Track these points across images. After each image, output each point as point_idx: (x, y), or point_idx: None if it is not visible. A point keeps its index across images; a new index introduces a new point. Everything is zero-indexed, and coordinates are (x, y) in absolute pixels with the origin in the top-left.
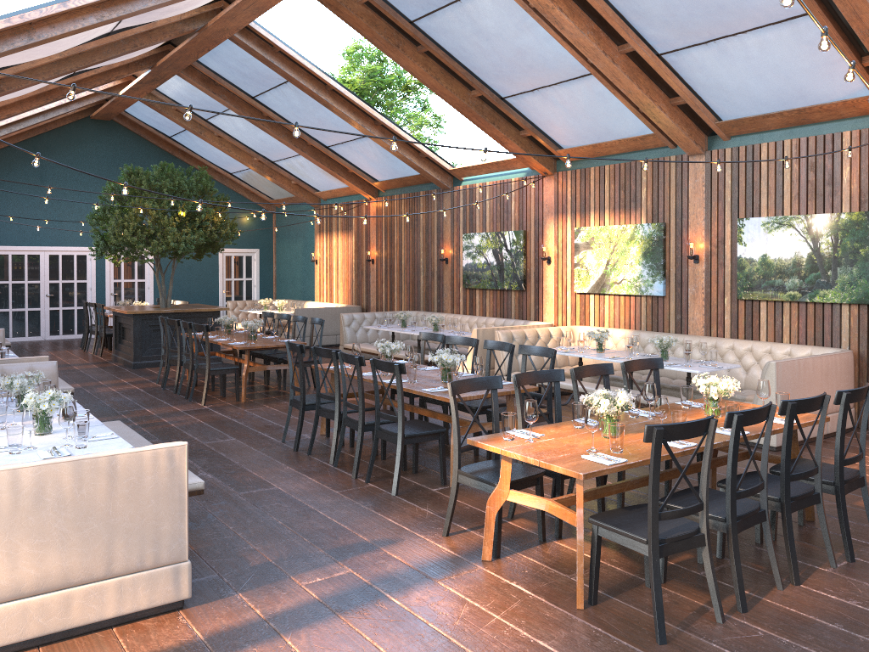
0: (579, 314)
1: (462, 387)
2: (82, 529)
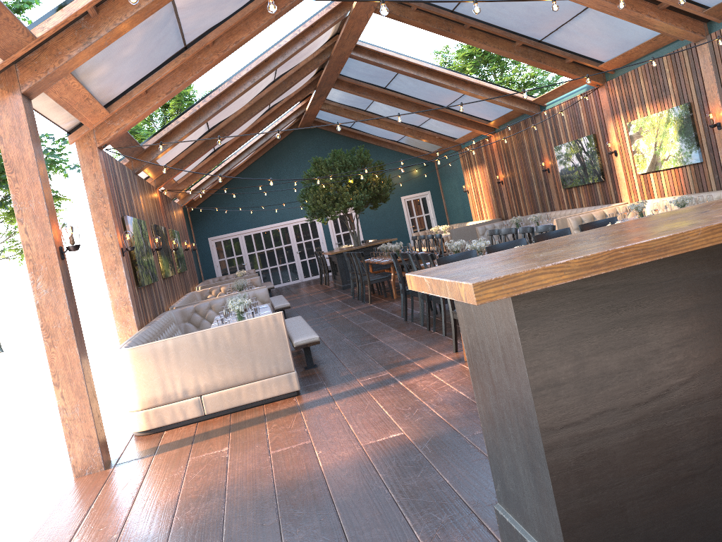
0: (645, 191)
1: (446, 261)
2: (239, 357)
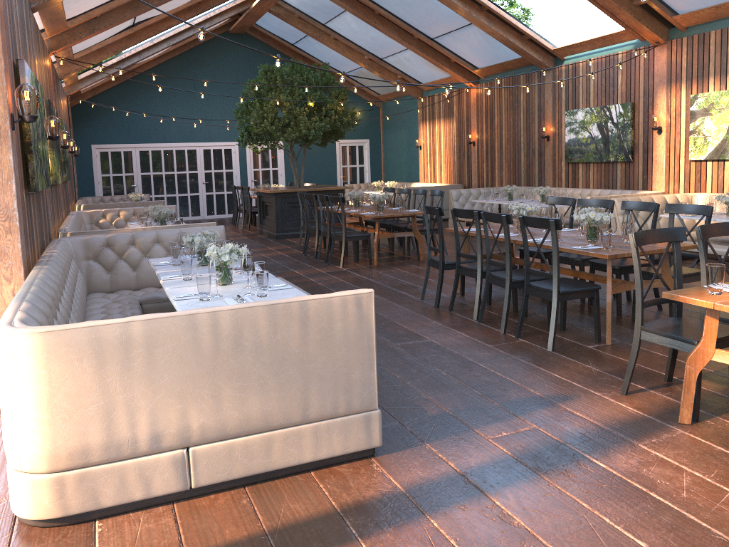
0: (693, 182)
1: (643, 239)
2: (279, 374)
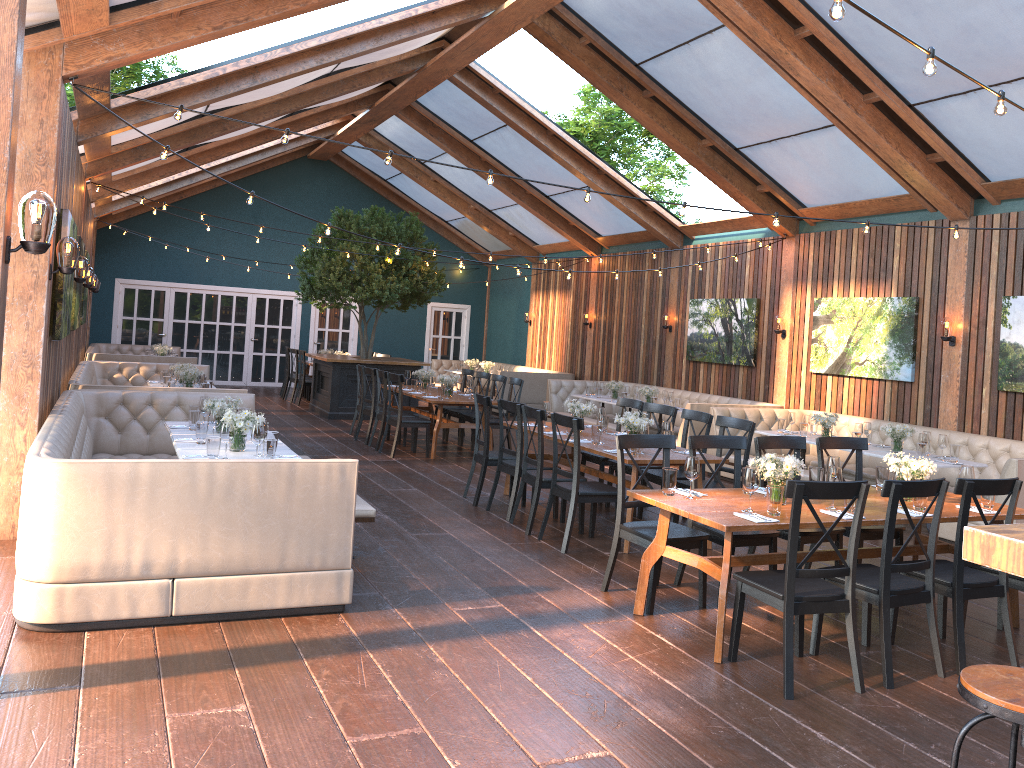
0: (813, 397)
1: (630, 442)
2: (262, 524)
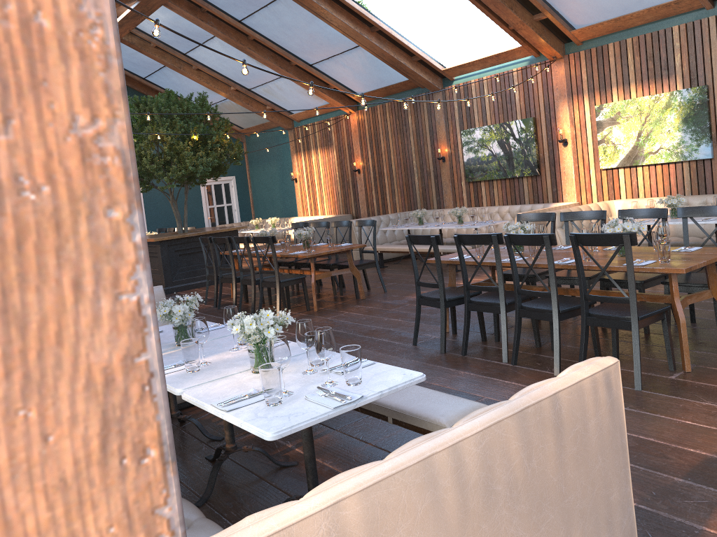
0: (606, 190)
1: None
2: (538, 526)
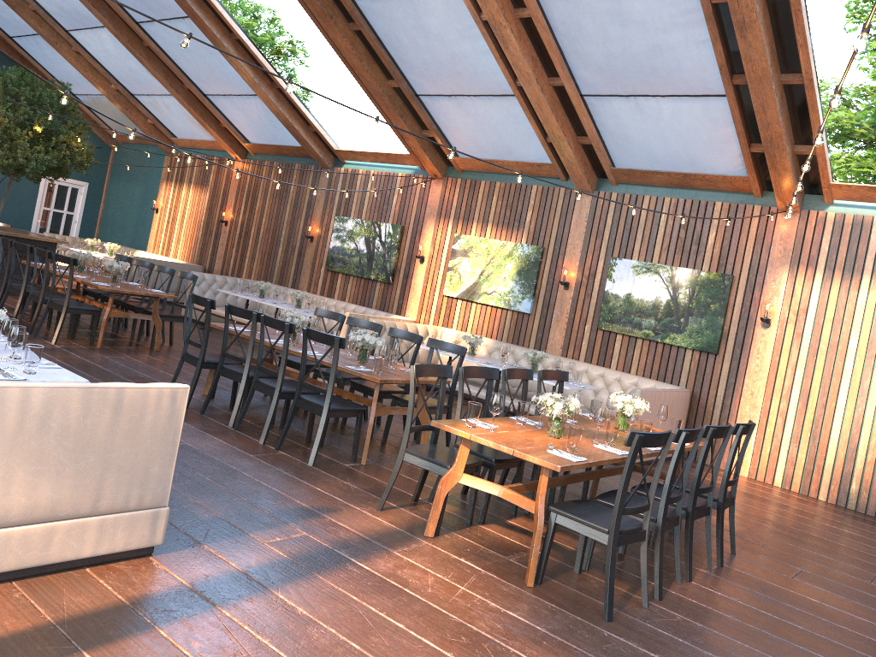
0: (443, 316)
1: (421, 371)
2: (79, 461)
